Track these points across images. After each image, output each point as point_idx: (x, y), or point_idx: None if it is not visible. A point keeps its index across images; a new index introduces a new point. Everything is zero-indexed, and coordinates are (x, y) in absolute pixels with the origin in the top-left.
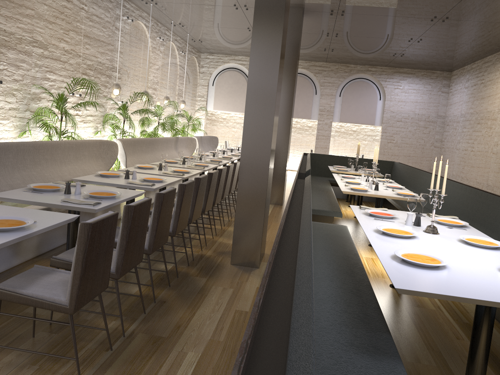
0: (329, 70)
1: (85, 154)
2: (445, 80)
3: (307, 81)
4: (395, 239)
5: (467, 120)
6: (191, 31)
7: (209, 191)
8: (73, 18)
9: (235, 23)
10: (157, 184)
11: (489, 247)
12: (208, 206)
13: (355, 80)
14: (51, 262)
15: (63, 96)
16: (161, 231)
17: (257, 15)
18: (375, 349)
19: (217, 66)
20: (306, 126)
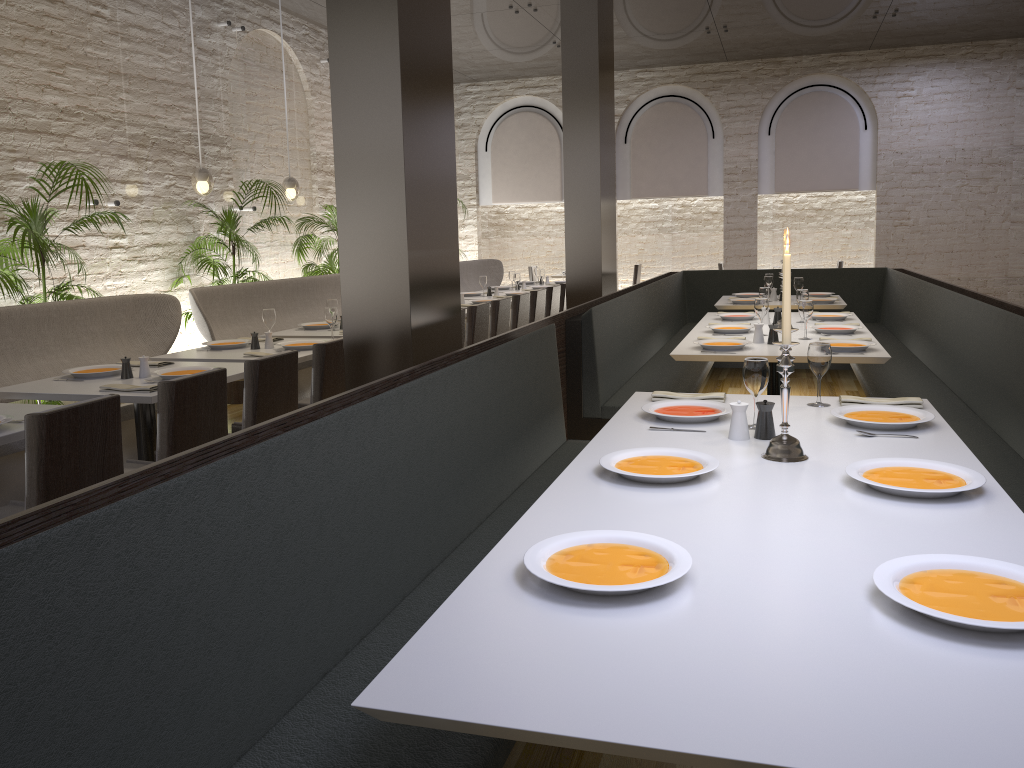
0: (737, 77)
1: (95, 329)
2: (1023, 58)
3: (691, 111)
4: (629, 493)
5: None
6: None
7: (325, 389)
8: (71, 38)
9: None
10: None
11: (929, 496)
12: None
13: (802, 93)
14: None
15: (37, 209)
16: None
17: None
18: None
19: (490, 107)
20: (706, 213)
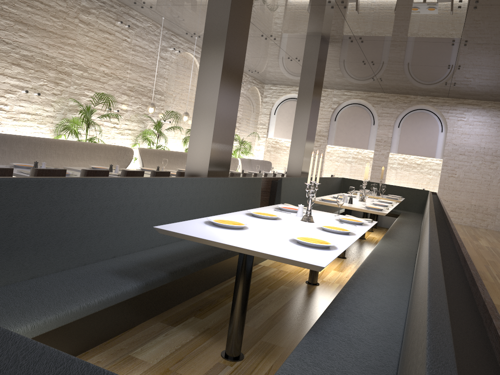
0: (387, 100)
1: (101, 155)
2: None
3: (365, 112)
4: (250, 217)
5: None
6: None
7: None
8: (114, 48)
9: (274, 53)
10: None
11: (335, 232)
12: None
13: (415, 111)
14: None
15: (90, 108)
16: None
17: (206, 34)
18: (133, 275)
19: (279, 96)
20: (367, 157)
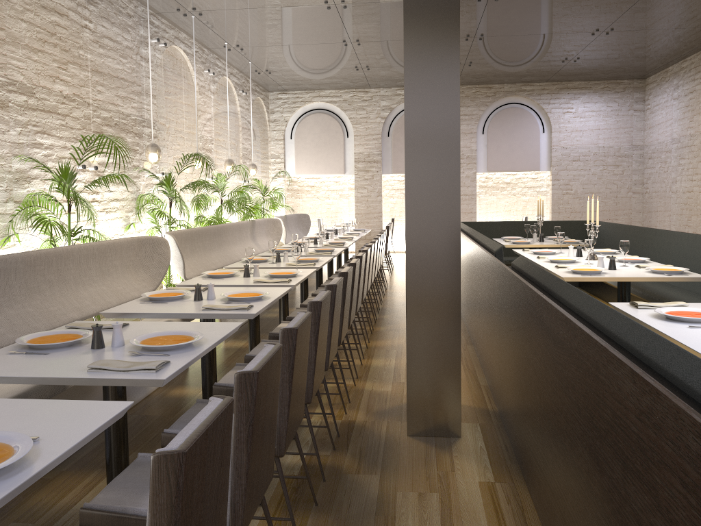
0: (463, 96)
1: (116, 263)
2: (637, 92)
3: None
4: None
5: (684, 147)
6: (254, 56)
7: (345, 305)
8: (72, 43)
9: (324, 34)
10: (256, 304)
11: None
12: (344, 331)
13: (503, 107)
14: (81, 519)
15: (68, 170)
16: (296, 402)
17: None
18: None
19: (295, 109)
20: None
